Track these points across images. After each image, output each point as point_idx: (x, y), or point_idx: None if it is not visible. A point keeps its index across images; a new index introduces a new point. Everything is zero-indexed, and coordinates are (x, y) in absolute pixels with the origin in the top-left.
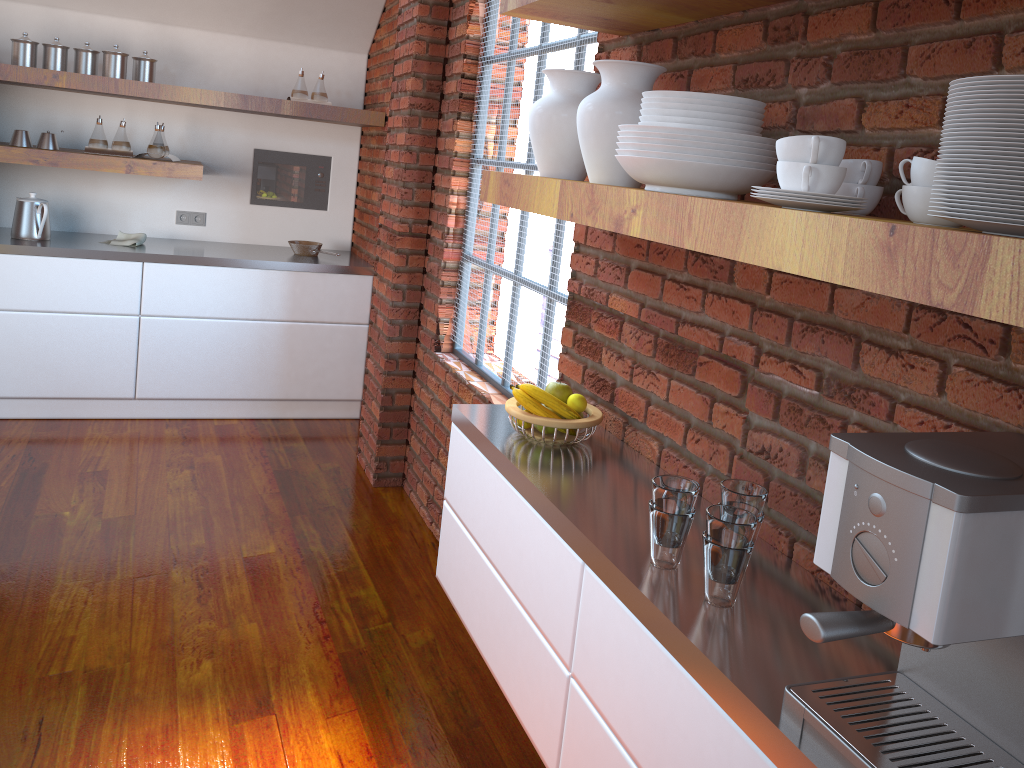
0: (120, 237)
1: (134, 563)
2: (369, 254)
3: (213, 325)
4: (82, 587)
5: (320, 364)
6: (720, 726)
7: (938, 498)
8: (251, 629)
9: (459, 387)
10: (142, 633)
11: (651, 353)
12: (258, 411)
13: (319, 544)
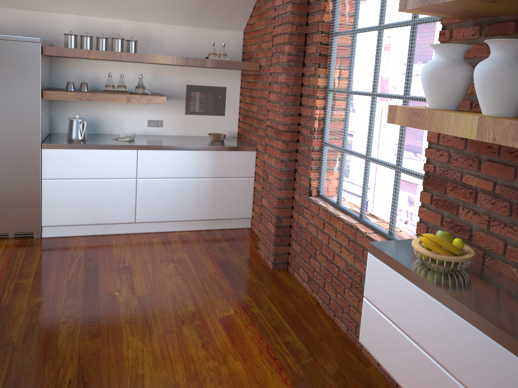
0: (122, 136)
1: (161, 324)
2: (251, 139)
3: (174, 181)
4: (138, 341)
5: (230, 200)
6: None
7: None
8: (237, 365)
9: (330, 218)
10: (179, 370)
11: (507, 213)
12: (198, 226)
13: (256, 307)
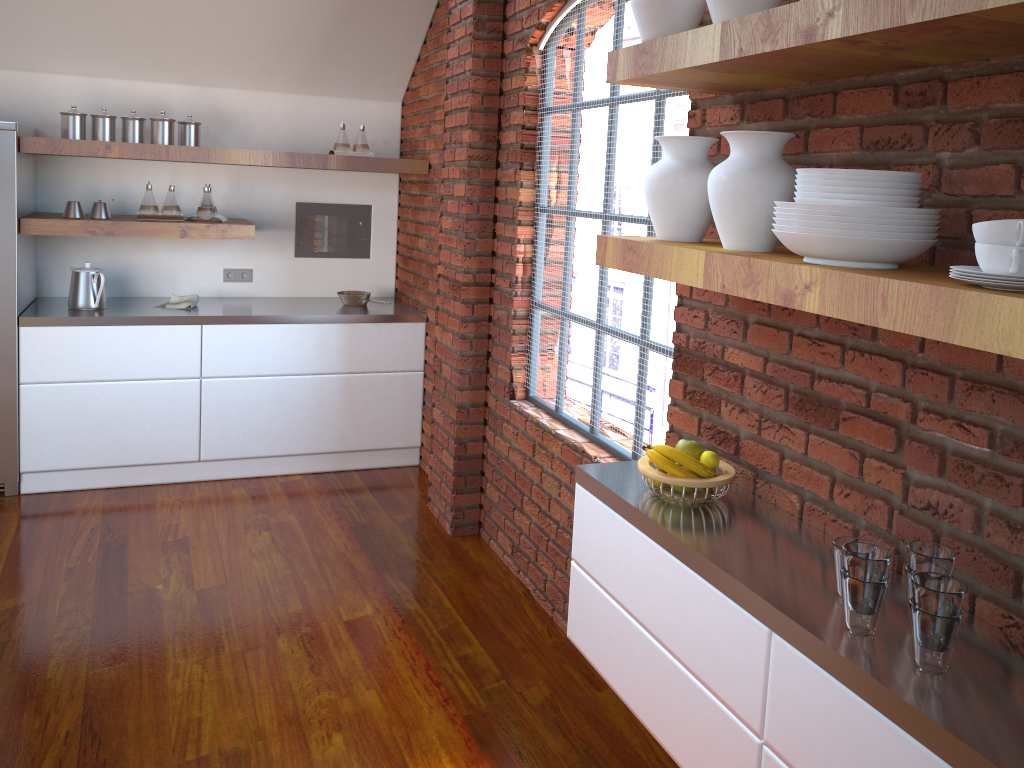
0: (173, 300)
1: (239, 635)
2: (418, 300)
3: (272, 382)
4: (195, 664)
5: (378, 413)
6: None
7: None
8: (371, 697)
9: (543, 436)
10: (266, 709)
11: (782, 407)
12: (320, 465)
13: (414, 601)
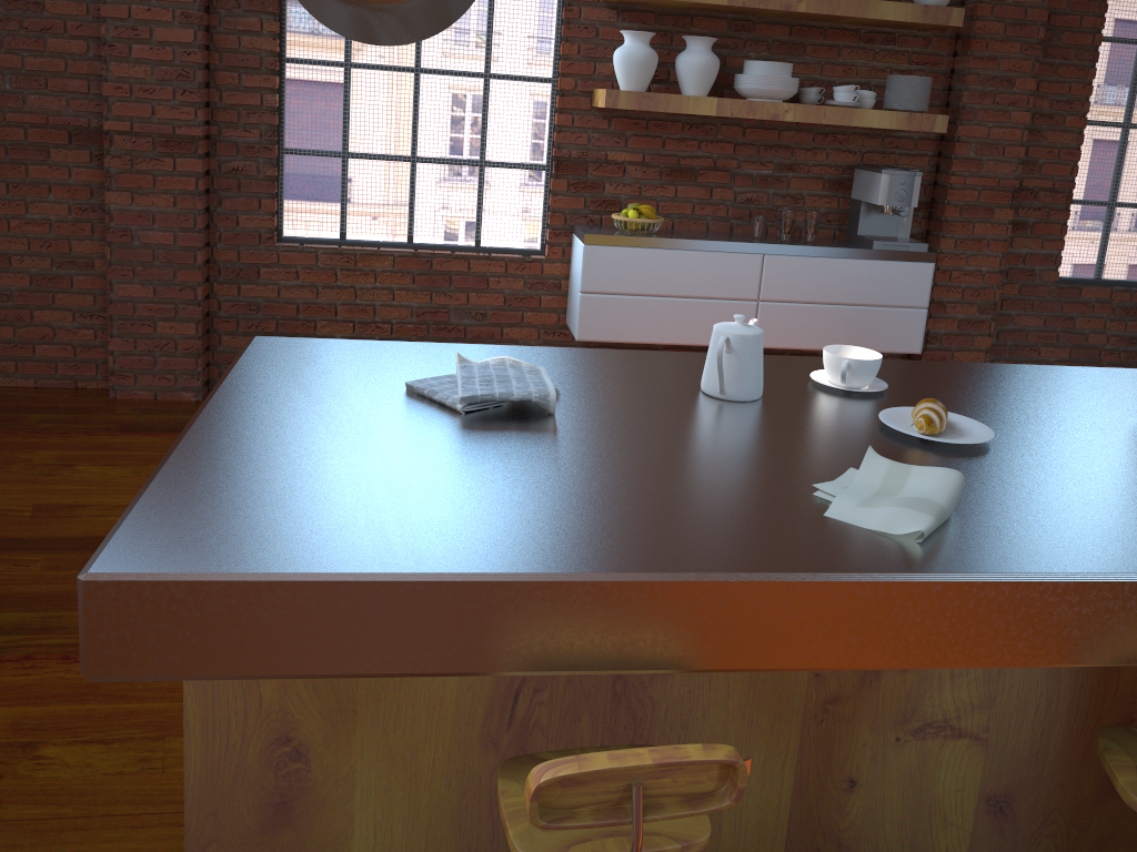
0: None
1: None
2: None
3: None
4: None
5: None
6: (854, 264)
7: (917, 175)
8: None
9: (358, 259)
10: None
11: (658, 177)
12: None
13: None
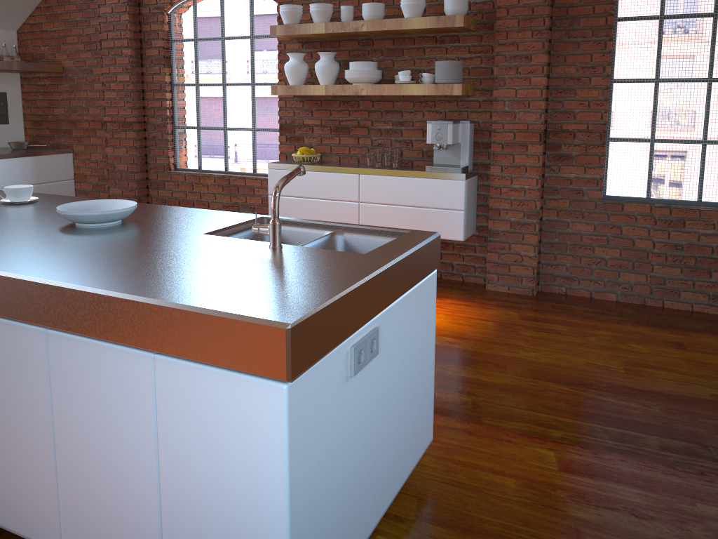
0: None
1: None
2: (58, 143)
3: None
4: None
5: None
6: (413, 180)
7: (449, 123)
8: None
9: (200, 178)
10: None
11: (329, 132)
12: None
13: None
